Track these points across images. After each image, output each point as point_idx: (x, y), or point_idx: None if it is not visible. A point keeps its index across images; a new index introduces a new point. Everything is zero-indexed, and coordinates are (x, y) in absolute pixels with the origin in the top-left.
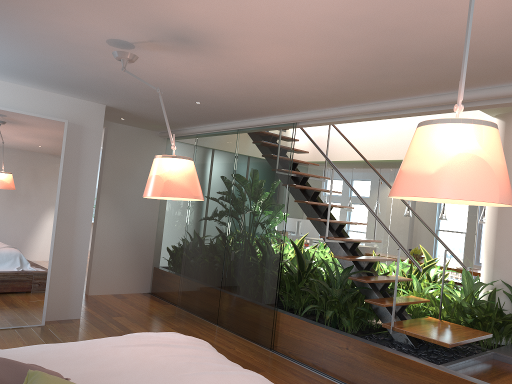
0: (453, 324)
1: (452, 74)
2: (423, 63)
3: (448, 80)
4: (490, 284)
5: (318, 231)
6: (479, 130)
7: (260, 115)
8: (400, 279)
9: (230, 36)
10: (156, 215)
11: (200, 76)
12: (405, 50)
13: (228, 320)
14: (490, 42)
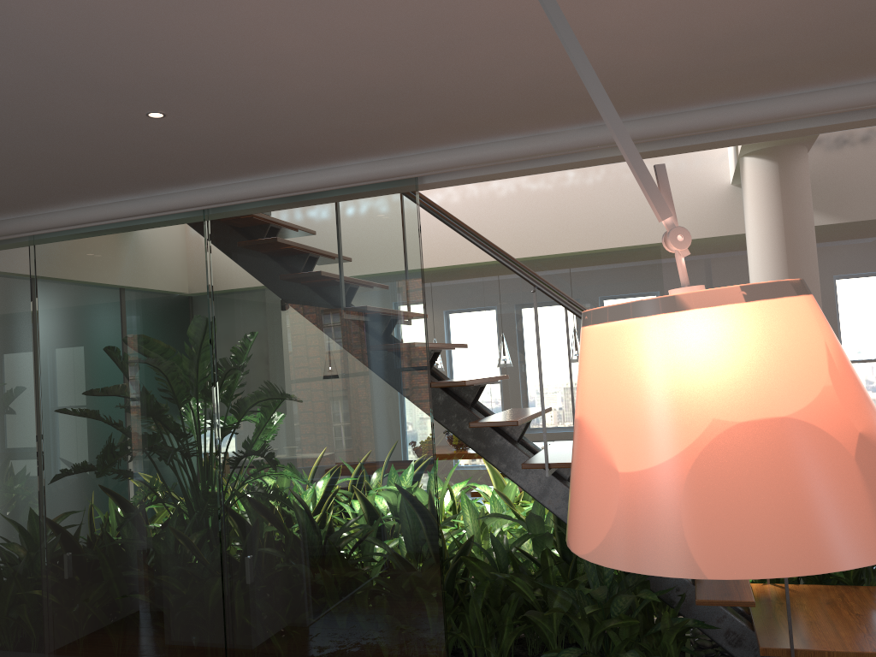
0: (813, 589)
1: None
2: None
3: None
4: None
5: (476, 451)
6: None
7: (318, 159)
8: None
9: None
10: None
11: None
12: None
13: None
14: None
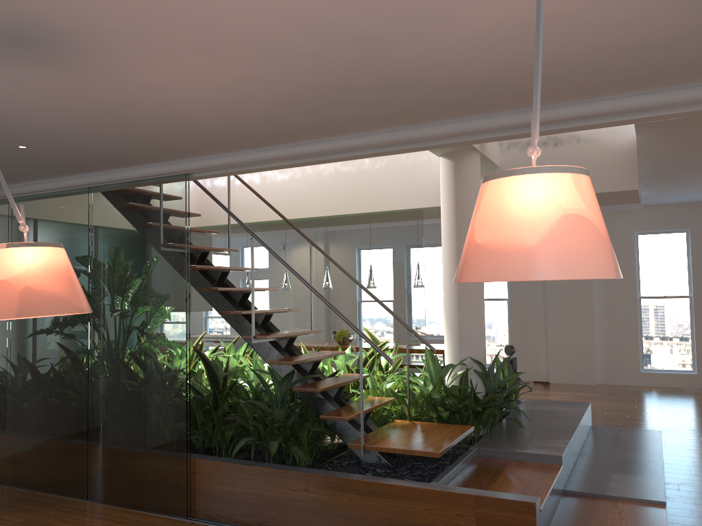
0: (427, 424)
1: (423, 103)
2: (392, 87)
3: (415, 110)
4: (463, 364)
5: (235, 329)
6: (579, 181)
7: (130, 163)
8: (356, 378)
9: (111, 37)
10: None
11: (38, 103)
12: (375, 69)
13: (108, 488)
14: (482, 62)
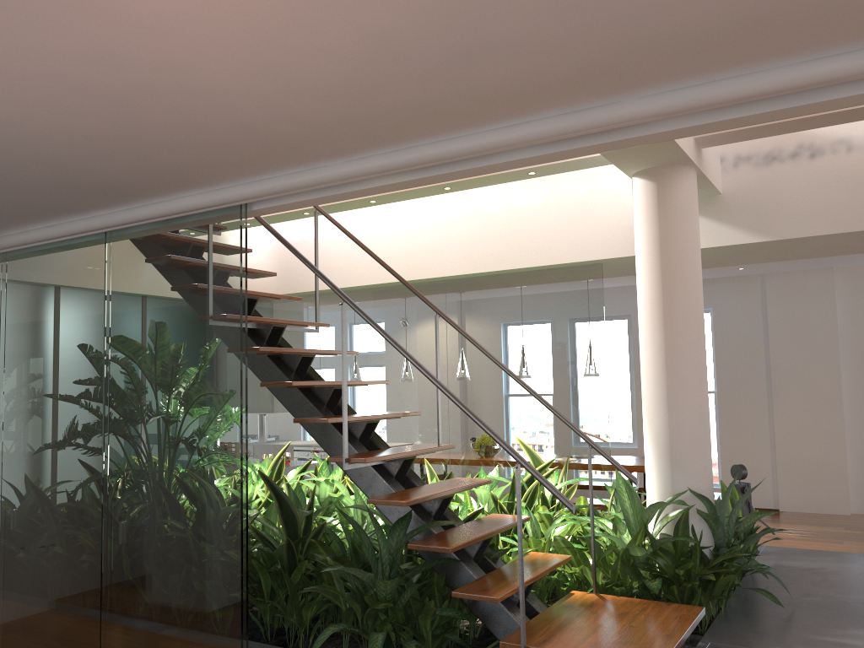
0: (627, 601)
1: (633, 44)
2: (580, 4)
3: (616, 63)
4: (681, 503)
5: (321, 445)
6: None
7: (157, 191)
8: (509, 524)
9: None
10: None
11: None
12: None
13: None
14: None
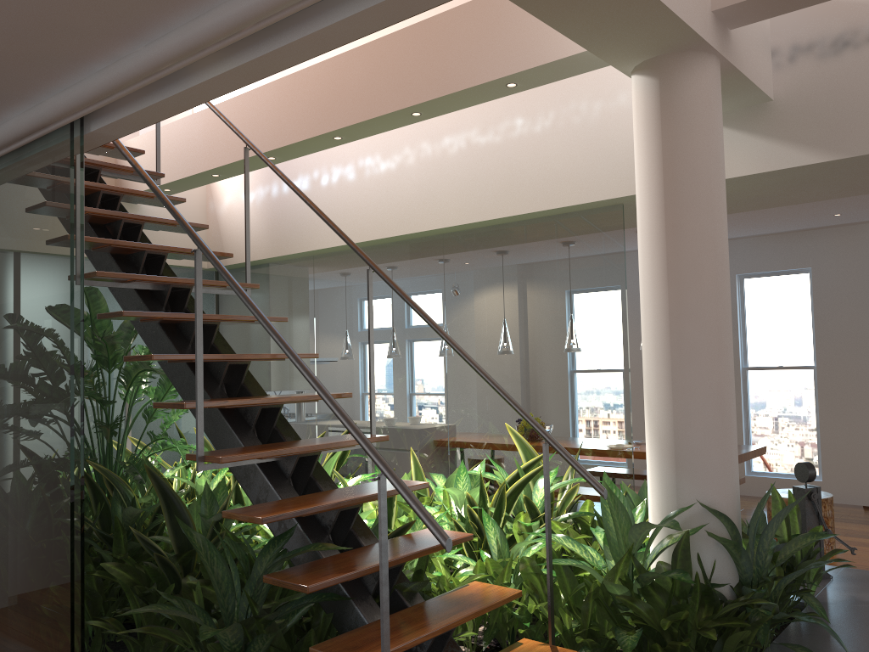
0: None
1: None
2: None
3: None
4: (673, 525)
5: (208, 436)
6: None
7: None
8: (433, 547)
9: None
10: None
11: None
12: None
13: None
14: None
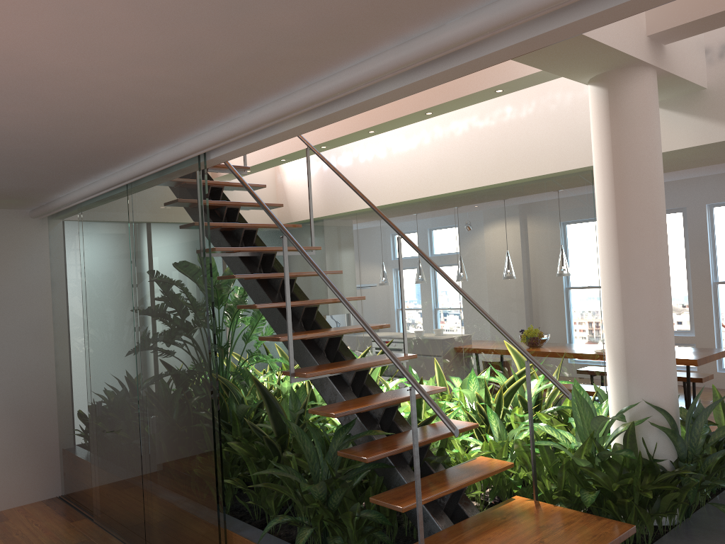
0: (559, 512)
1: None
2: None
3: None
4: (621, 418)
5: (294, 357)
6: None
7: (135, 151)
8: (449, 433)
9: None
10: (50, 358)
11: None
12: None
13: None
14: None
